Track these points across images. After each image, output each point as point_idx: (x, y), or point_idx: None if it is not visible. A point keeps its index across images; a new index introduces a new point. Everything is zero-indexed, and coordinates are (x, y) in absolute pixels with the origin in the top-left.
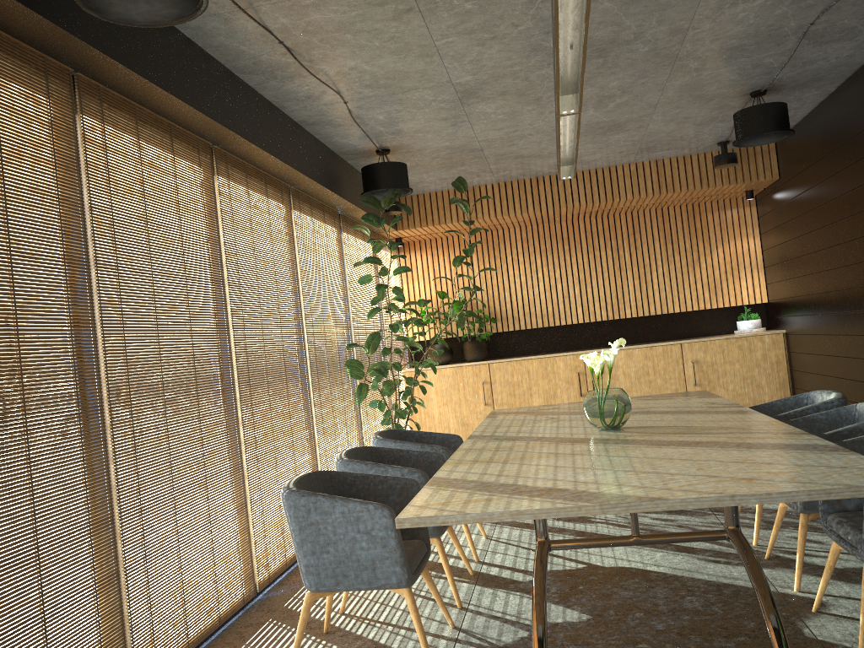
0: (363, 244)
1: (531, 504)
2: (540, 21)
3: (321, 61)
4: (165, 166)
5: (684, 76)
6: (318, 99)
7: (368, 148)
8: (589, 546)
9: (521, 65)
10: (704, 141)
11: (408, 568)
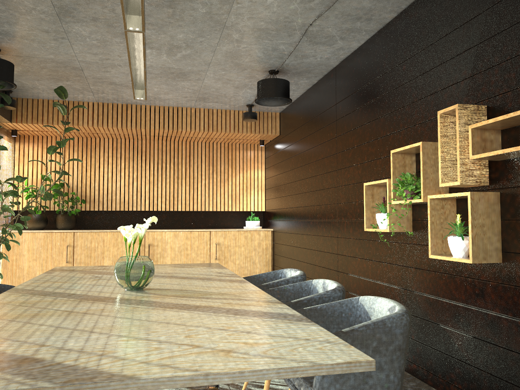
0: None
1: None
2: None
3: None
4: None
5: (229, 44)
6: None
7: None
8: None
9: None
10: (239, 101)
11: None
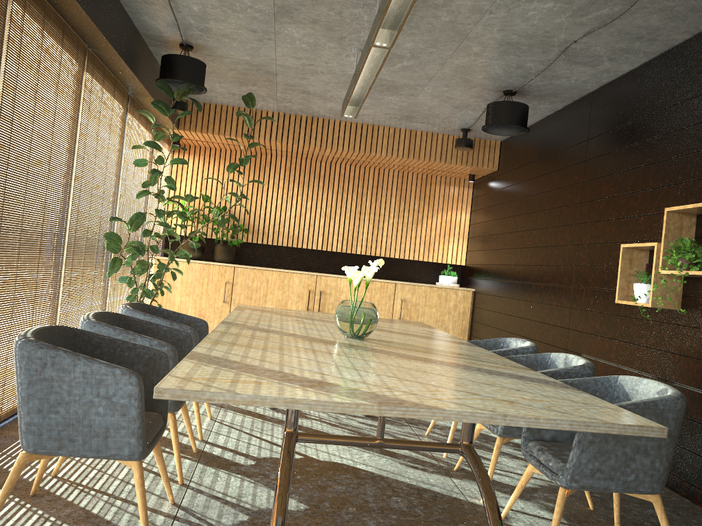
0: (144, 131)
1: (307, 395)
2: None
3: None
4: None
5: (464, 57)
6: None
7: (173, 39)
8: (335, 443)
9: None
10: (453, 124)
11: (145, 441)
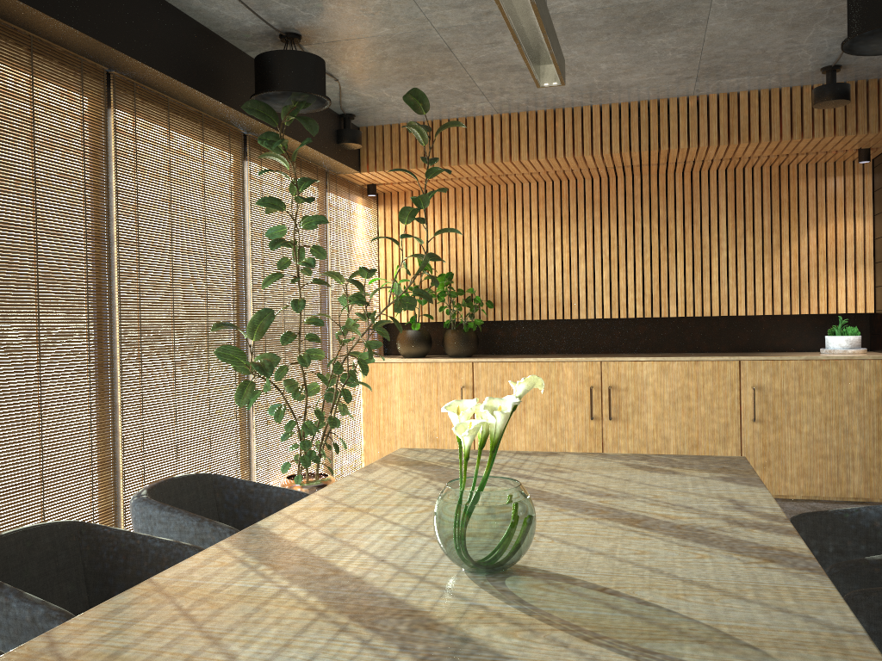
0: None
1: None
2: None
3: None
4: None
5: None
6: None
7: (264, 30)
8: None
9: None
10: (802, 63)
11: None
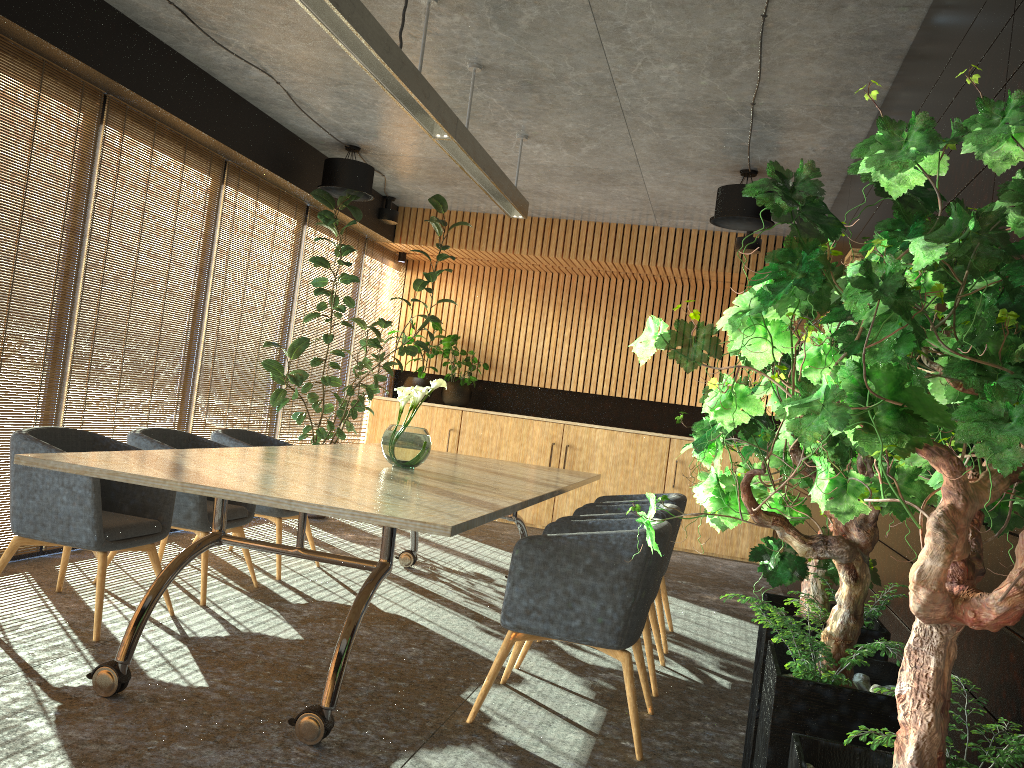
0: None
1: (137, 471)
2: (439, 37)
3: (225, 31)
4: (24, 100)
5: (647, 134)
6: (247, 73)
7: (334, 141)
8: (255, 548)
9: (450, 82)
10: None
11: (101, 532)
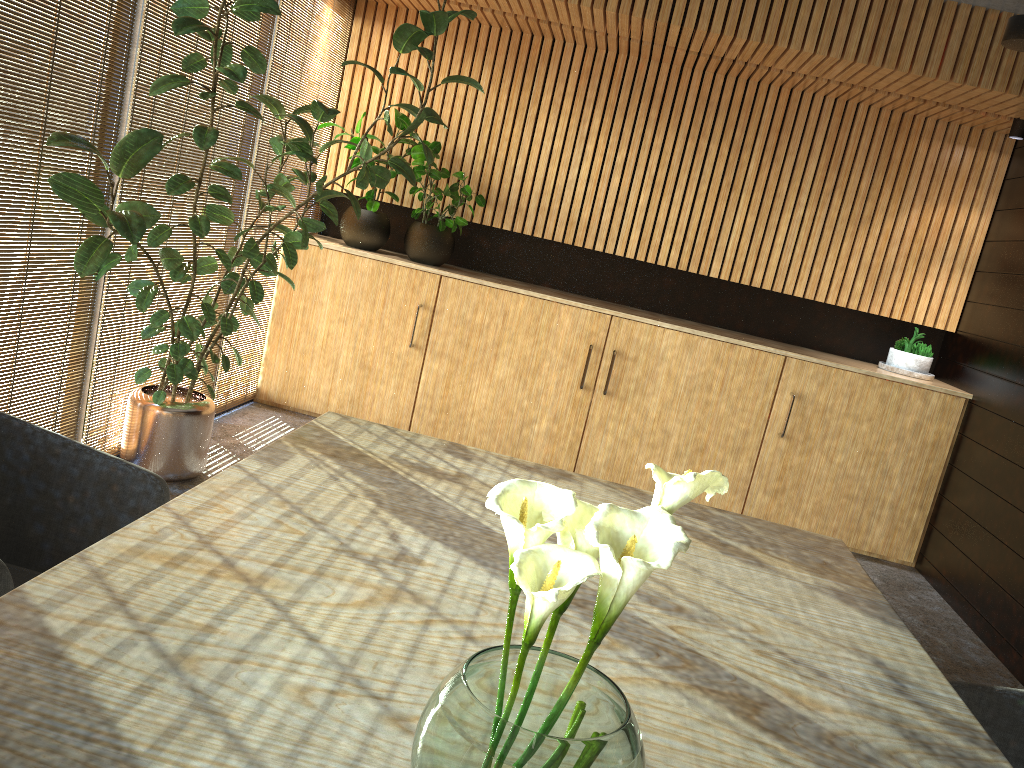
0: None
1: None
2: None
3: None
4: None
5: None
6: None
7: None
8: None
9: None
10: None
11: None
